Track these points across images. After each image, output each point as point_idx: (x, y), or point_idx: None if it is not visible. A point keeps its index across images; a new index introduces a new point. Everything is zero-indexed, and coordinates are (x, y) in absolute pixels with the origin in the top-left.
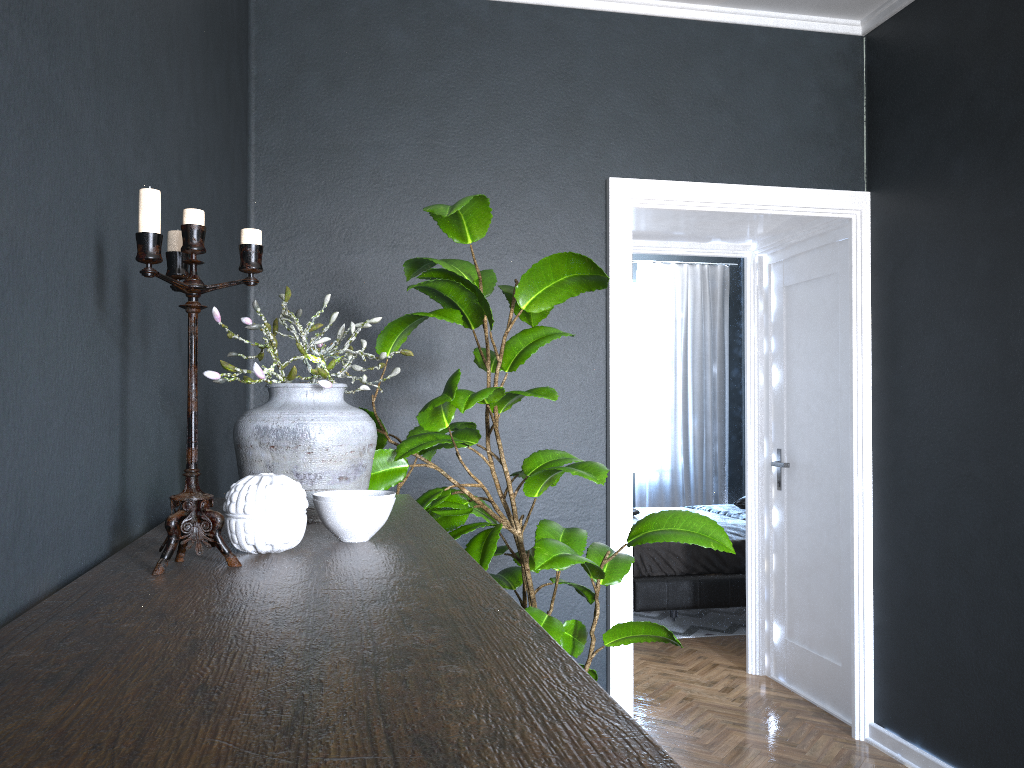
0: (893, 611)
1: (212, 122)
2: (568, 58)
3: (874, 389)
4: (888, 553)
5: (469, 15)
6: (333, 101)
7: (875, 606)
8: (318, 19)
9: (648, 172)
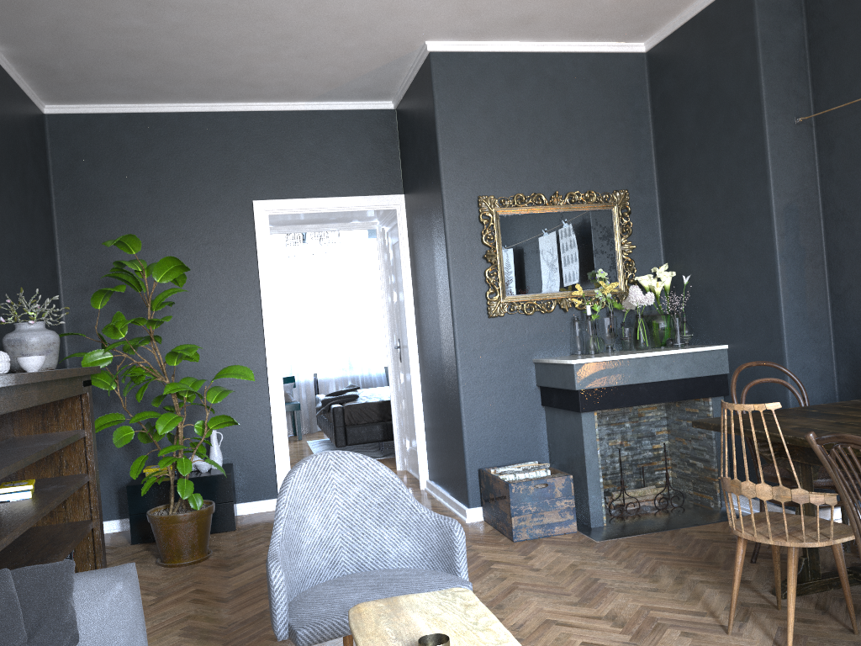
0: (427, 418)
1: (8, 210)
2: (225, 138)
3: (414, 301)
4: (424, 387)
5: (167, 121)
6: (96, 174)
7: (424, 417)
8: (84, 132)
9: (276, 195)
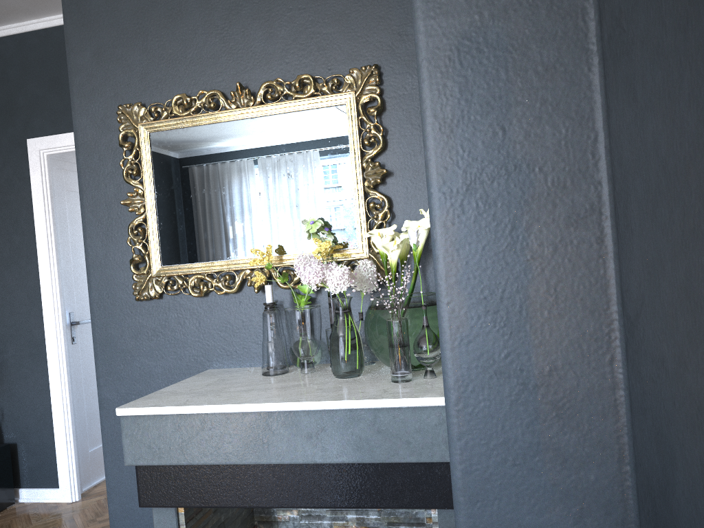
0: None
1: None
2: (3, 69)
3: None
4: None
5: None
6: None
7: None
8: None
9: (55, 130)
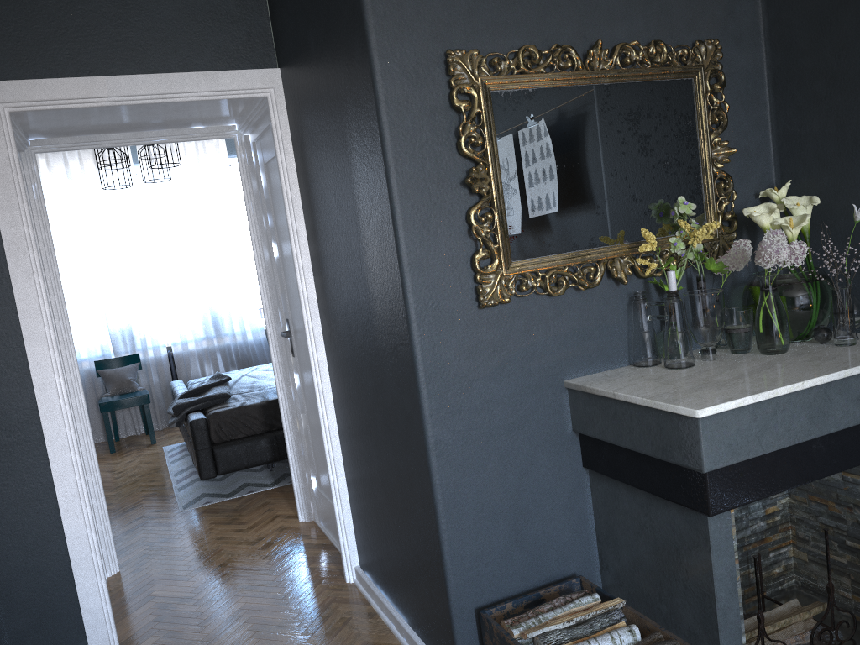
0: (352, 469)
1: None
2: None
3: (312, 264)
4: (342, 417)
5: None
6: None
7: (344, 464)
8: None
9: (22, 71)
